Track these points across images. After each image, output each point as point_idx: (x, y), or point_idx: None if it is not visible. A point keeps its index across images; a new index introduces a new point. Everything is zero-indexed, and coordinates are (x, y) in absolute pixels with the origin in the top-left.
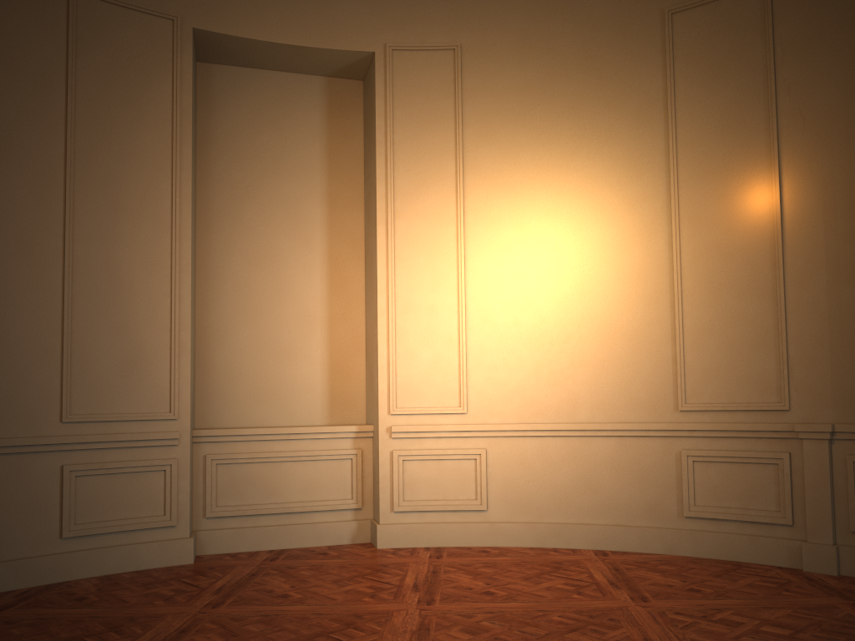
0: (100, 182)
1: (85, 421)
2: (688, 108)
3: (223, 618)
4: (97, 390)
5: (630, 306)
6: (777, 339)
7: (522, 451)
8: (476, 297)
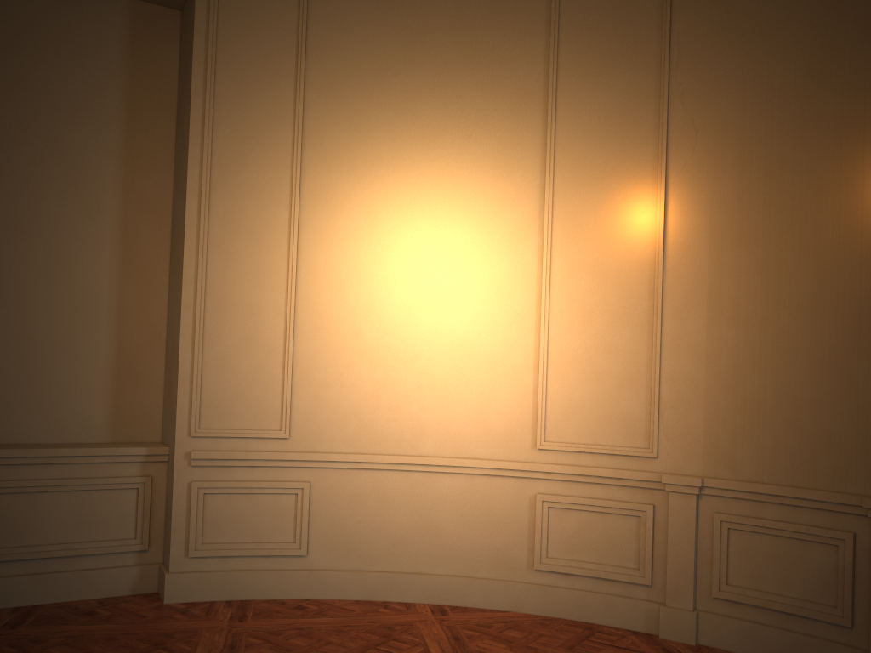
0: None
1: None
2: (571, 101)
3: None
4: None
5: (491, 324)
6: (650, 377)
7: (353, 487)
8: (309, 298)
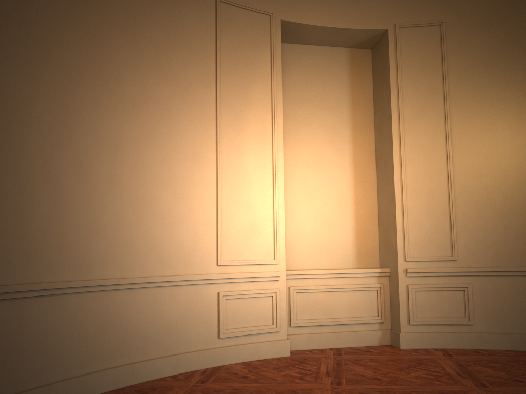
0: (234, 116)
1: (230, 264)
2: None
3: (353, 392)
4: (235, 245)
5: None
6: None
7: (497, 286)
8: (460, 184)
